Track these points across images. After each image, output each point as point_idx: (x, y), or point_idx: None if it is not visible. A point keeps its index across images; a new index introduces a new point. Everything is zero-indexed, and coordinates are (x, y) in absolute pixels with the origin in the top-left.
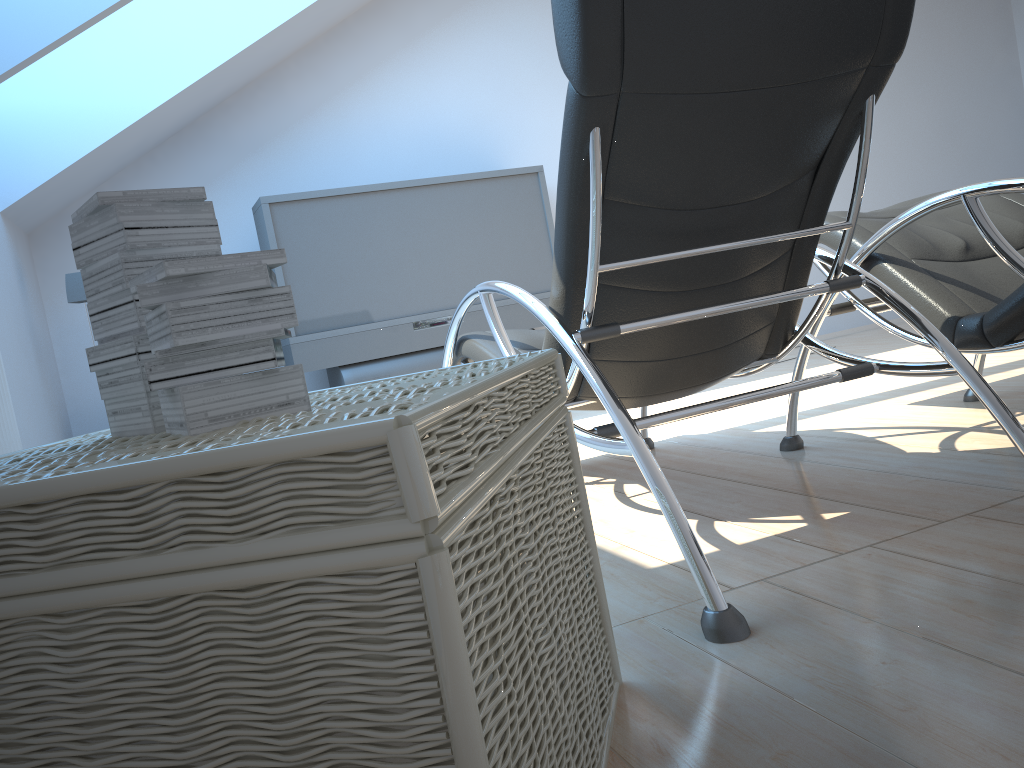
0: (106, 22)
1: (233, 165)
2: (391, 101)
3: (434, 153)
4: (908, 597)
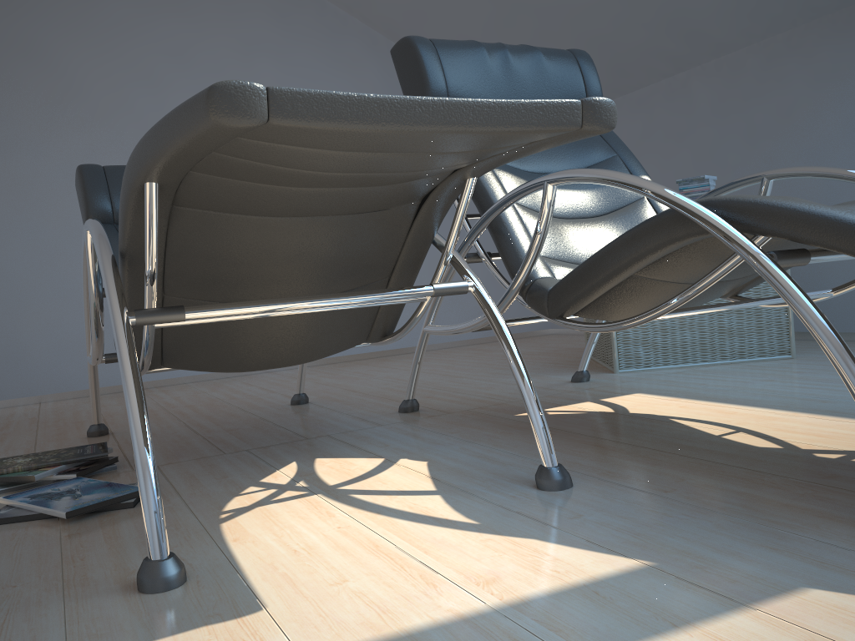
0: None
1: None
2: None
3: None
4: (507, 389)
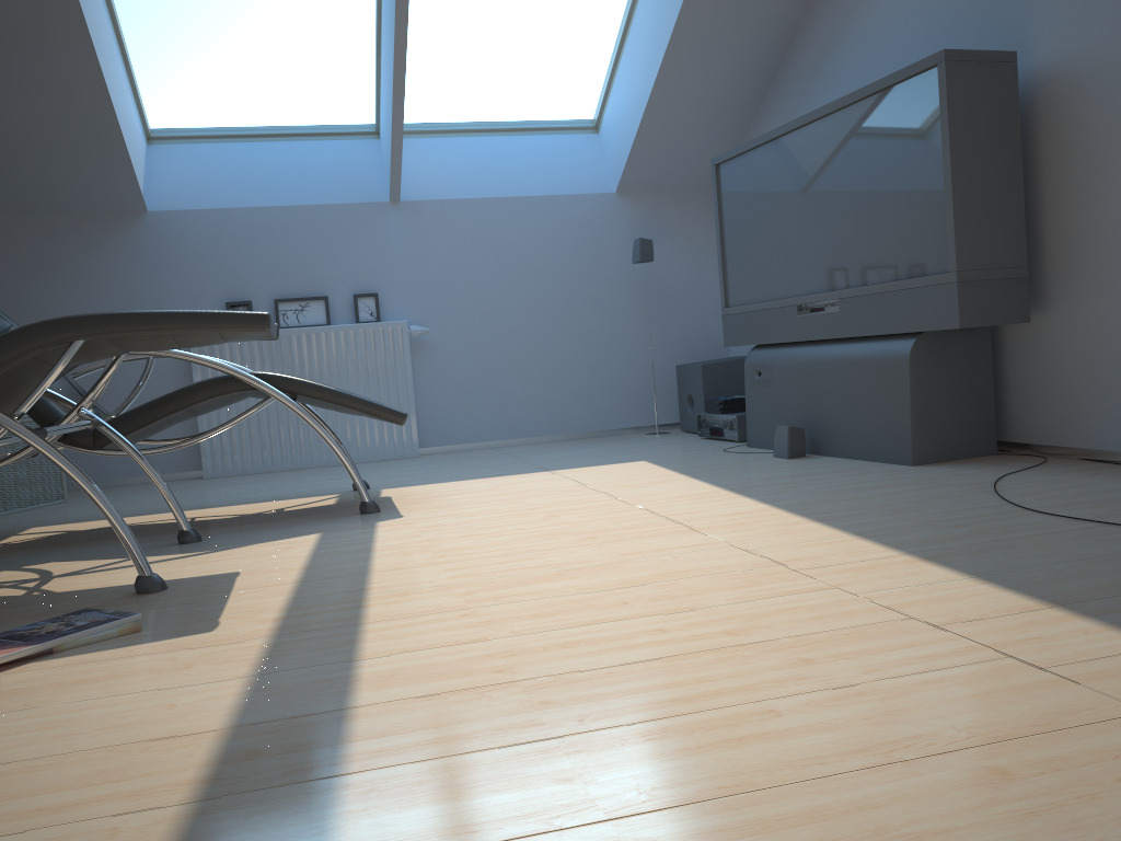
0: (637, 17)
1: (801, 100)
2: None
3: (946, 34)
4: None
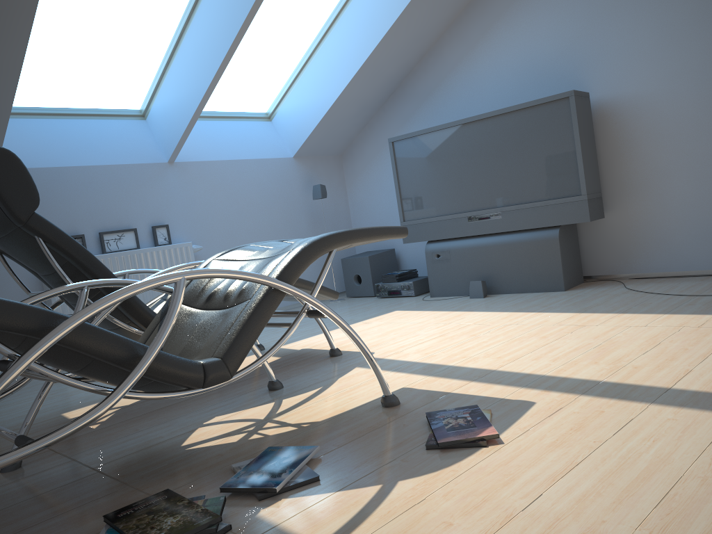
0: (320, 55)
1: (417, 108)
2: (503, 46)
3: (531, 81)
4: None
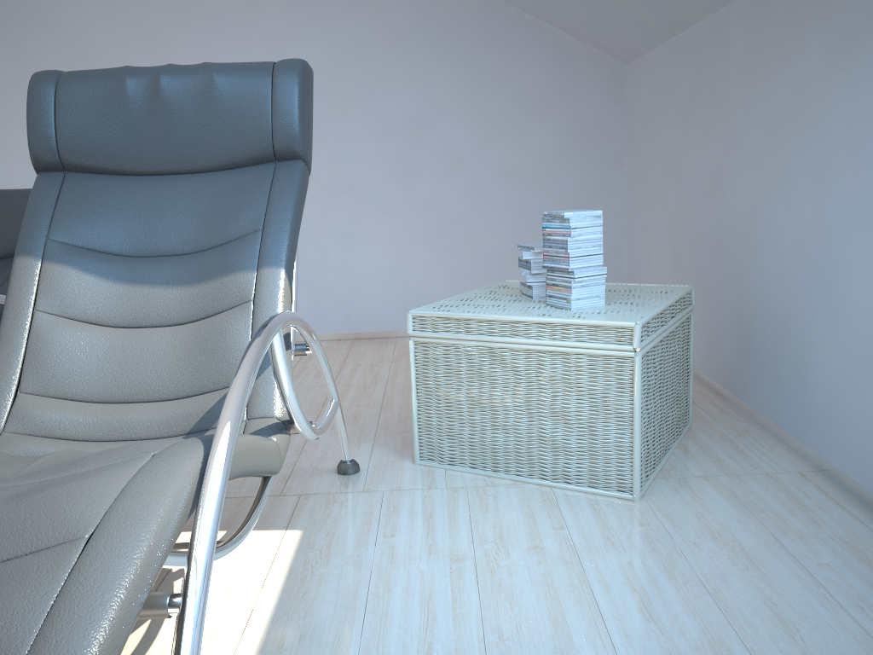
0: None
1: None
2: None
3: None
4: None
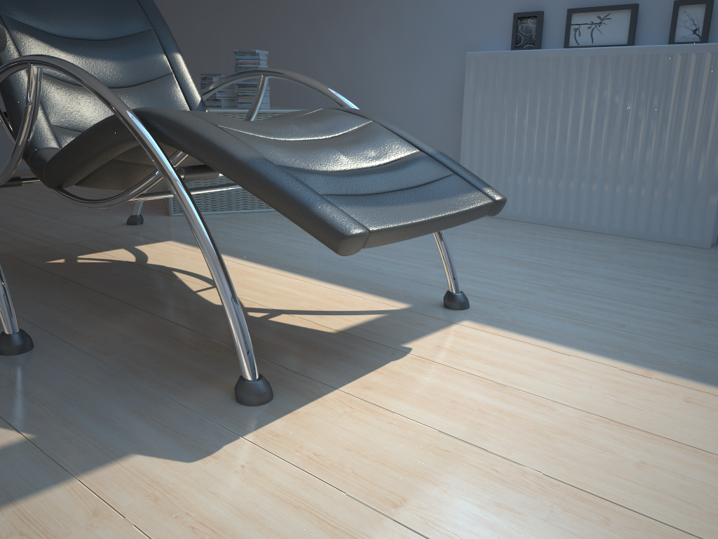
0: None
1: None
2: None
3: None
4: (63, 230)
